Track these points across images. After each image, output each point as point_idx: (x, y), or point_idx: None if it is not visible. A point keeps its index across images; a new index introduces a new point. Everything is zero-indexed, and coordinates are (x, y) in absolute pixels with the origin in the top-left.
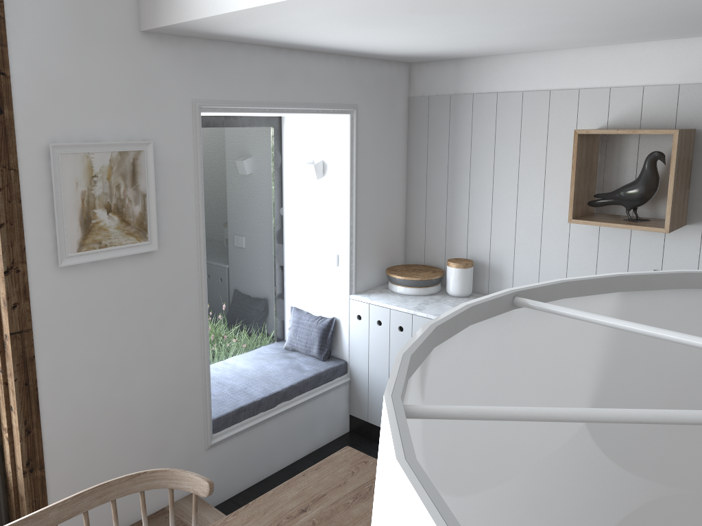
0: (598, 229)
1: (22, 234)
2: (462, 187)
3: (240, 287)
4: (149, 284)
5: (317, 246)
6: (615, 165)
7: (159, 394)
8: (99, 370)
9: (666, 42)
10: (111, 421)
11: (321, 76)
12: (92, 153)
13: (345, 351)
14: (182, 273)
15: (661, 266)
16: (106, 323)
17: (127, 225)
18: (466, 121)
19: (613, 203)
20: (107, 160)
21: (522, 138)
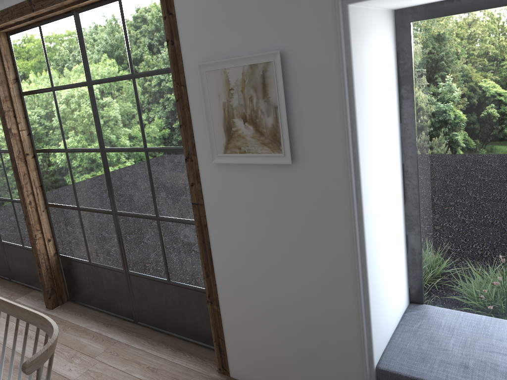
0: None
1: (192, 134)
2: None
3: None
4: (290, 196)
5: None
6: None
7: (306, 304)
8: (250, 256)
9: None
10: (263, 302)
11: None
12: (227, 69)
13: None
14: (326, 194)
15: None
16: (254, 219)
17: (262, 136)
18: None
19: None
20: (240, 74)
21: None
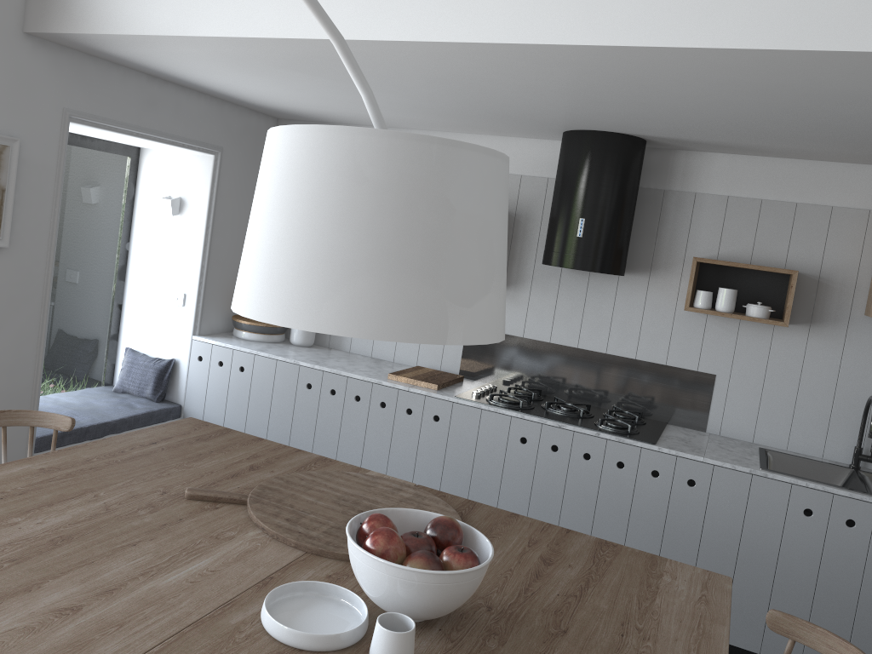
0: None
1: None
2: None
3: (73, 319)
4: None
5: (163, 285)
6: None
7: None
8: None
9: (489, 137)
10: None
11: (191, 112)
12: None
13: (181, 394)
14: (28, 277)
15: None
16: None
17: None
18: None
19: None
20: None
21: None
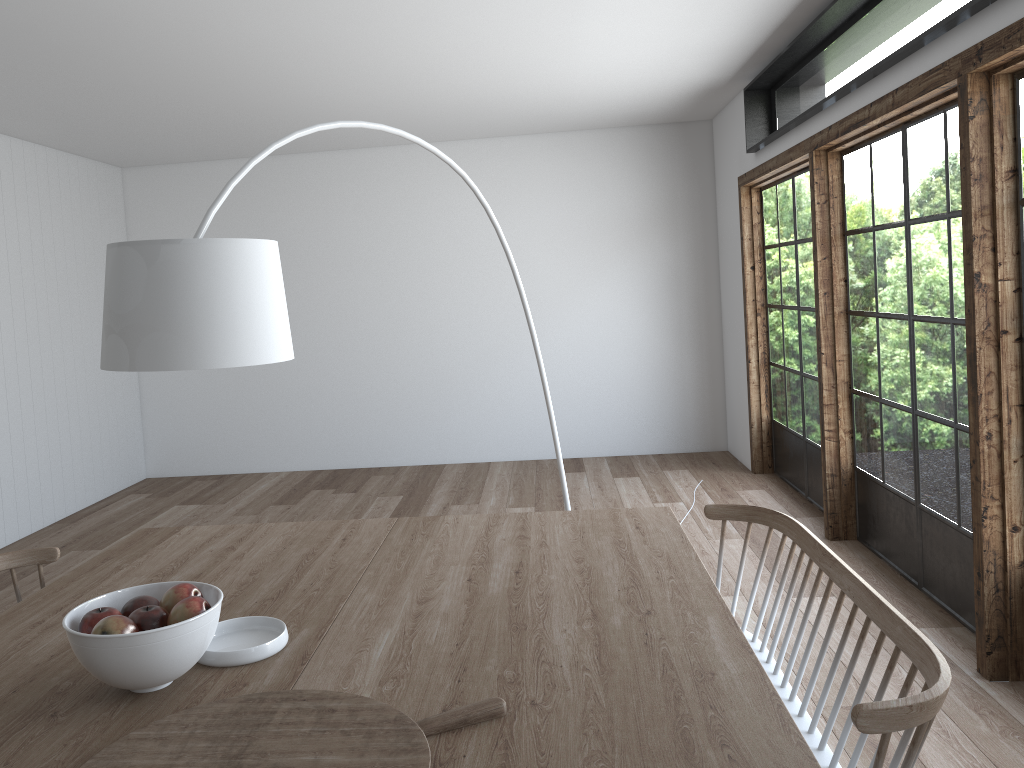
0: None
1: None
2: None
3: None
4: None
5: None
6: None
7: None
8: None
9: None
10: None
11: None
12: None
13: None
14: None
15: None
16: None
17: None
18: None
19: None
20: None
21: None
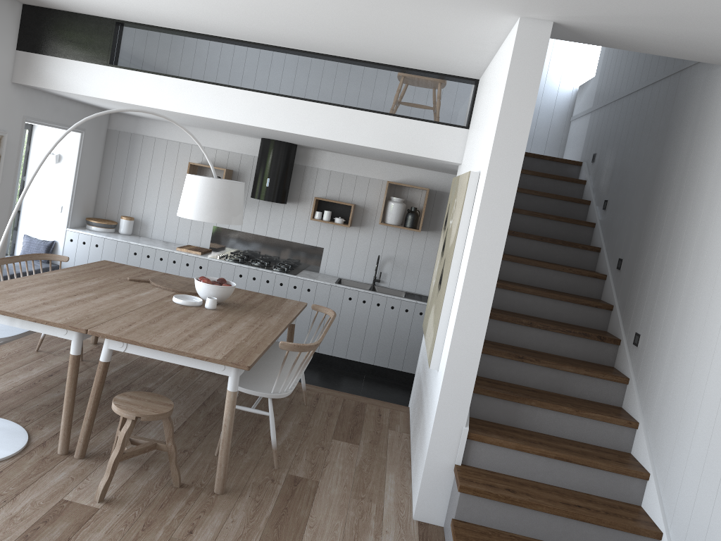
0: None
1: None
2: (132, 180)
3: None
4: None
5: (48, 201)
6: None
7: None
8: None
9: (226, 133)
10: None
11: (73, 112)
12: None
13: None
14: (5, 197)
15: (216, 224)
16: None
17: None
18: (138, 148)
19: None
20: None
21: (165, 161)
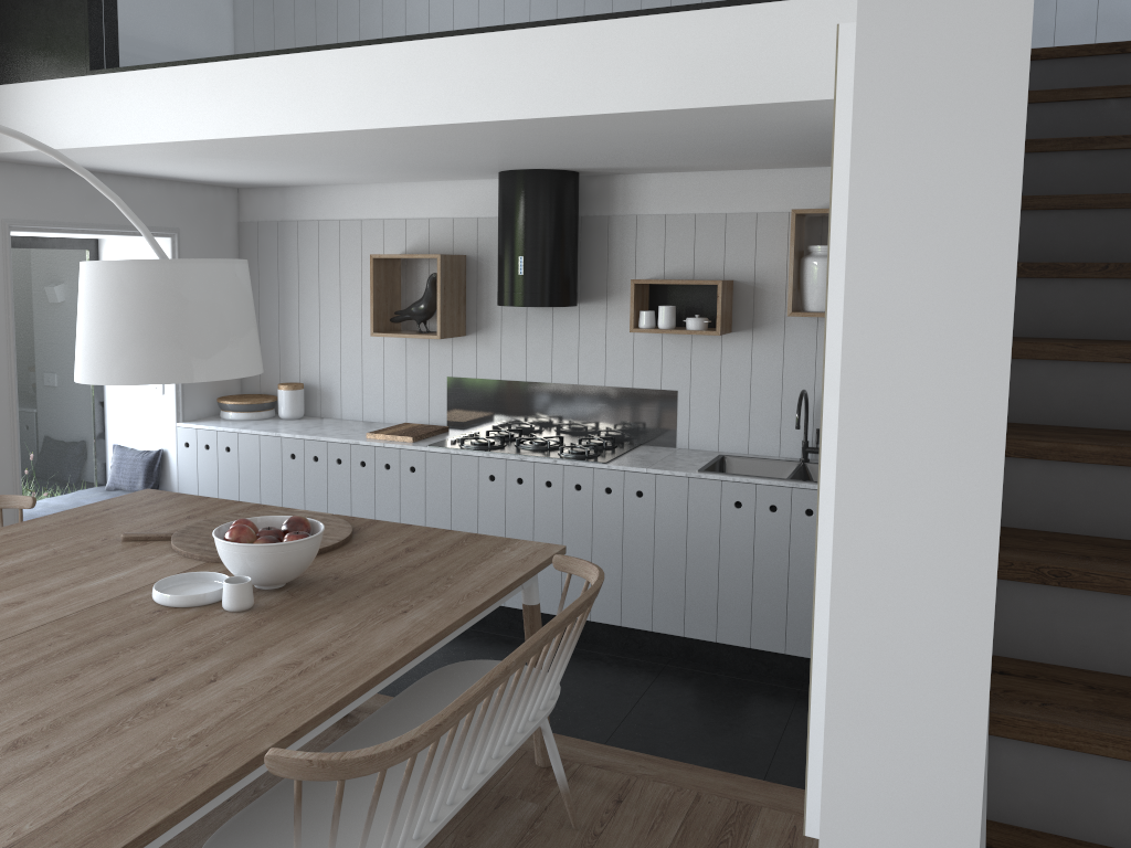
0: (406, 345)
1: None
2: (292, 312)
3: (53, 422)
4: None
5: None
6: (414, 286)
7: None
8: None
9: (442, 182)
10: None
11: (137, 199)
12: None
13: (175, 483)
14: None
15: (452, 373)
16: None
17: None
18: (293, 247)
19: (408, 318)
20: None
21: (341, 263)
